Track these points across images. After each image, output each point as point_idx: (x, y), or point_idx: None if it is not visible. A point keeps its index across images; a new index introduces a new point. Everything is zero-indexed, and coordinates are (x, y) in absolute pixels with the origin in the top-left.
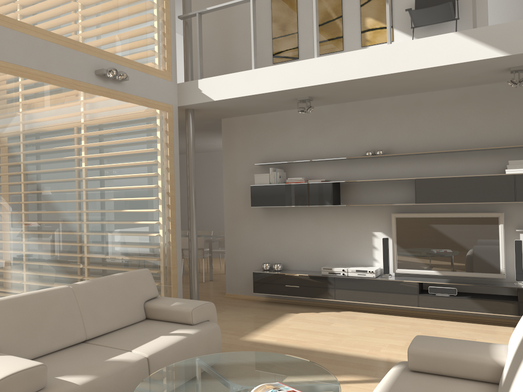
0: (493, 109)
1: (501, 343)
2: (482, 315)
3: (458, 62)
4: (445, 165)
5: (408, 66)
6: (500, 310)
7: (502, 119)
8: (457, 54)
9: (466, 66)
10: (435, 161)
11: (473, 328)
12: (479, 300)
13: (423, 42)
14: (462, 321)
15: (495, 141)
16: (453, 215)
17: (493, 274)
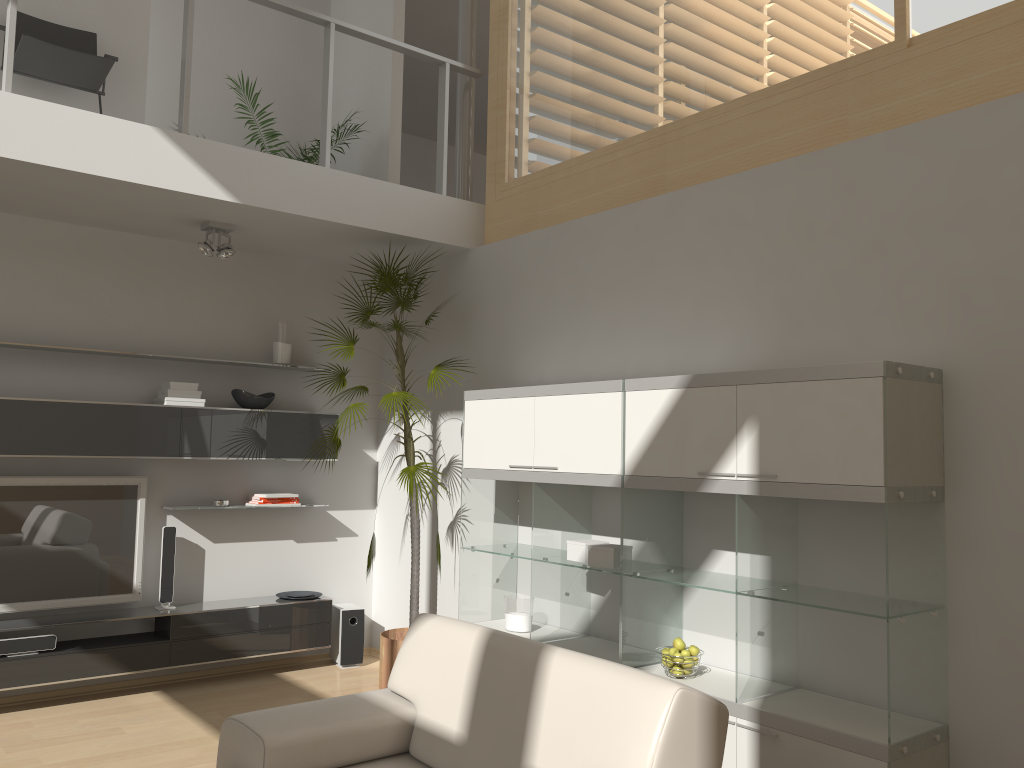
0: (141, 283)
1: (169, 722)
2: (89, 681)
3: (157, 186)
4: (39, 375)
5: (56, 157)
6: (139, 663)
7: (155, 304)
8: (156, 171)
9: (156, 196)
10: (18, 363)
11: (91, 711)
12: (102, 651)
13: (91, 120)
14: (54, 703)
15: (139, 341)
16: (52, 480)
17: (121, 595)
